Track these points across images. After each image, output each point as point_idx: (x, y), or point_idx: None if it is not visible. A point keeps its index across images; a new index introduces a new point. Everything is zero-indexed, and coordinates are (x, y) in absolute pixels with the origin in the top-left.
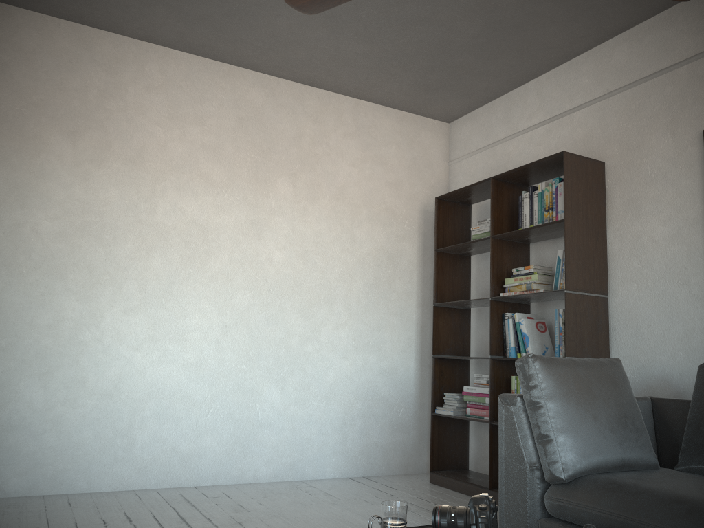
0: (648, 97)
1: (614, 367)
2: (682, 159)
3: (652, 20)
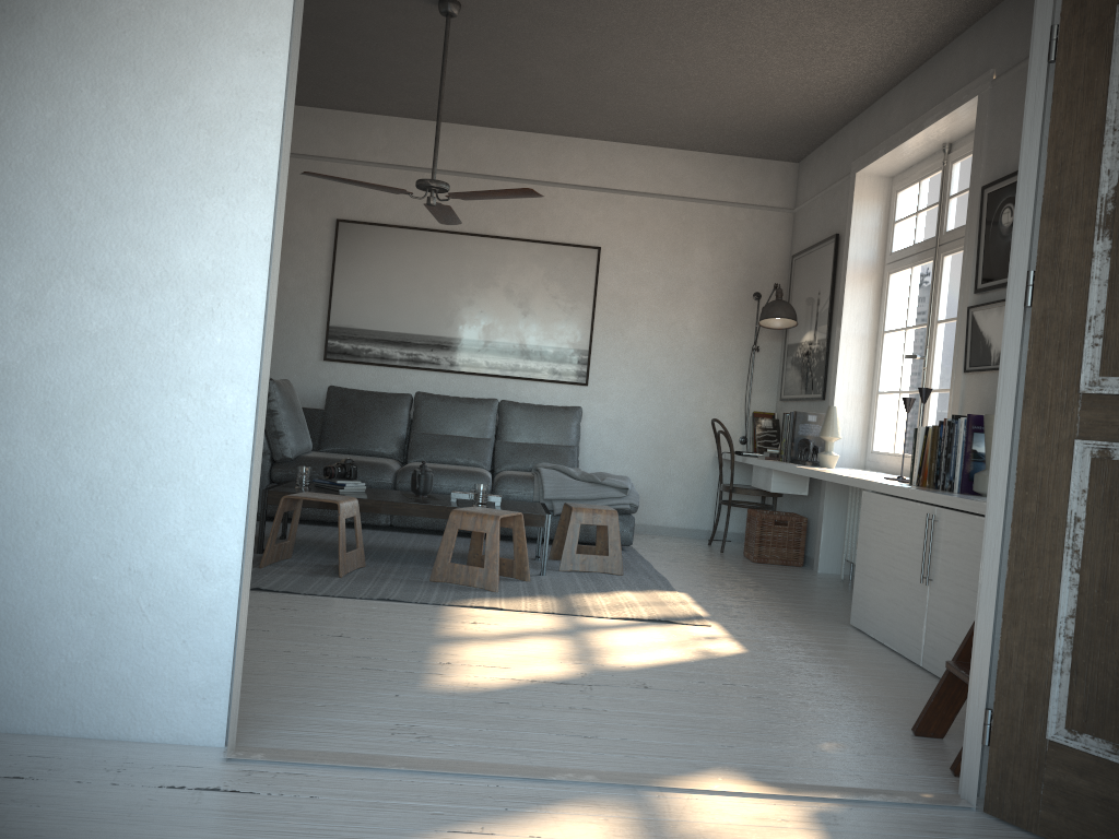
0: (296, 172)
1: (293, 386)
2: (317, 233)
3: (308, 110)
